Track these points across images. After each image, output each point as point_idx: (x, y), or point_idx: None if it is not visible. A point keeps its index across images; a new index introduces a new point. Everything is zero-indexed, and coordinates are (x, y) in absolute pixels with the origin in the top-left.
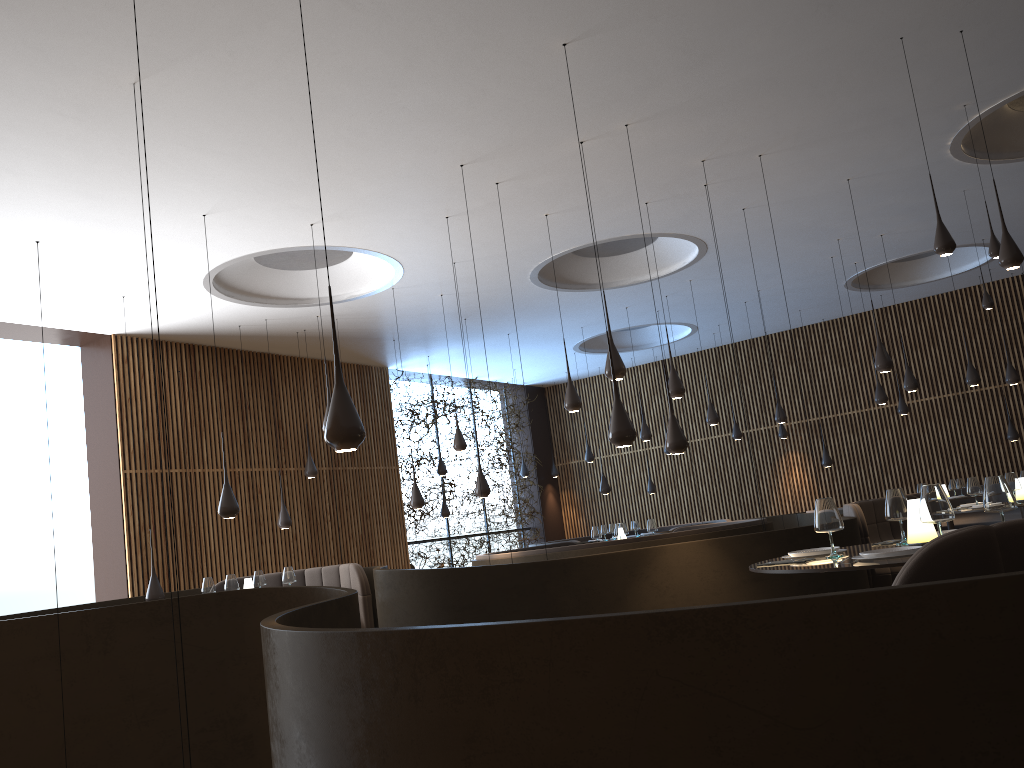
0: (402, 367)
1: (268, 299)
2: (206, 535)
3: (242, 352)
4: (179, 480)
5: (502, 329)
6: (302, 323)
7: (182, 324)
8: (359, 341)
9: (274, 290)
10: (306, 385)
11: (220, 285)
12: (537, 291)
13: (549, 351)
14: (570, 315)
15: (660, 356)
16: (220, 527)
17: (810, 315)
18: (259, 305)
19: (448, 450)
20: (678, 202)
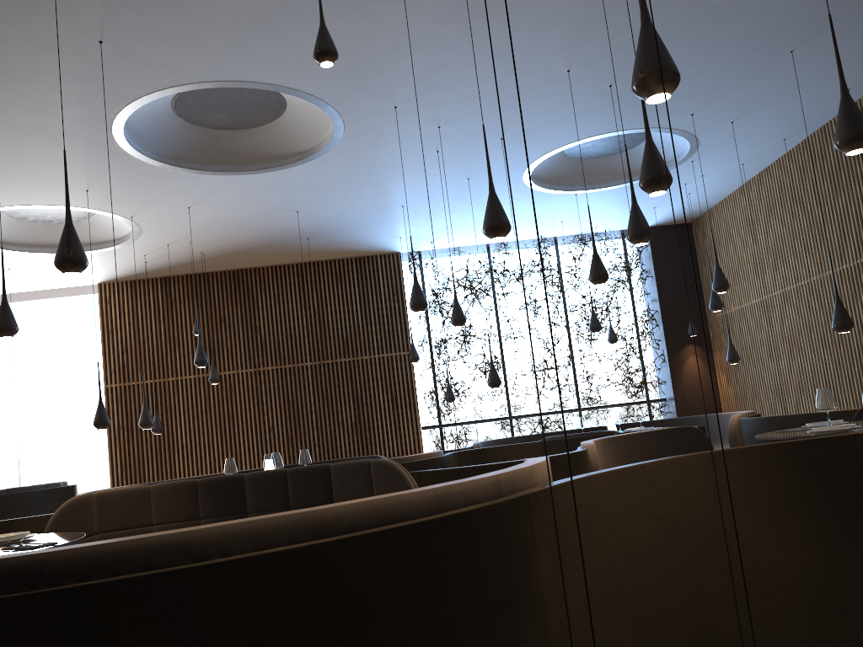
0: (413, 249)
1: (101, 244)
2: (178, 431)
3: (217, 273)
4: (153, 388)
5: (377, 206)
6: (179, 250)
7: (109, 270)
8: (281, 246)
9: (96, 237)
10: (289, 289)
11: (41, 247)
12: (261, 177)
13: (531, 202)
14: (398, 177)
15: (750, 162)
16: (191, 423)
17: (857, 45)
18: (98, 251)
19: (518, 321)
20: (15, 77)
